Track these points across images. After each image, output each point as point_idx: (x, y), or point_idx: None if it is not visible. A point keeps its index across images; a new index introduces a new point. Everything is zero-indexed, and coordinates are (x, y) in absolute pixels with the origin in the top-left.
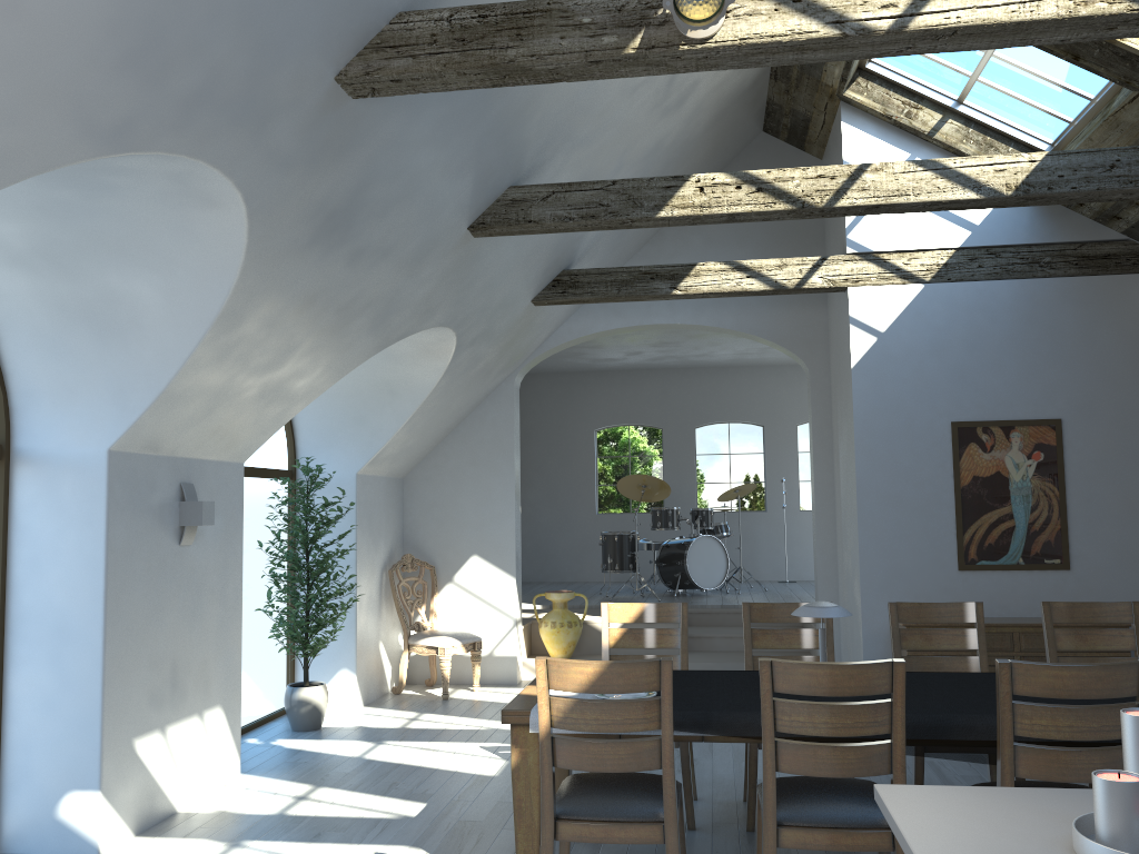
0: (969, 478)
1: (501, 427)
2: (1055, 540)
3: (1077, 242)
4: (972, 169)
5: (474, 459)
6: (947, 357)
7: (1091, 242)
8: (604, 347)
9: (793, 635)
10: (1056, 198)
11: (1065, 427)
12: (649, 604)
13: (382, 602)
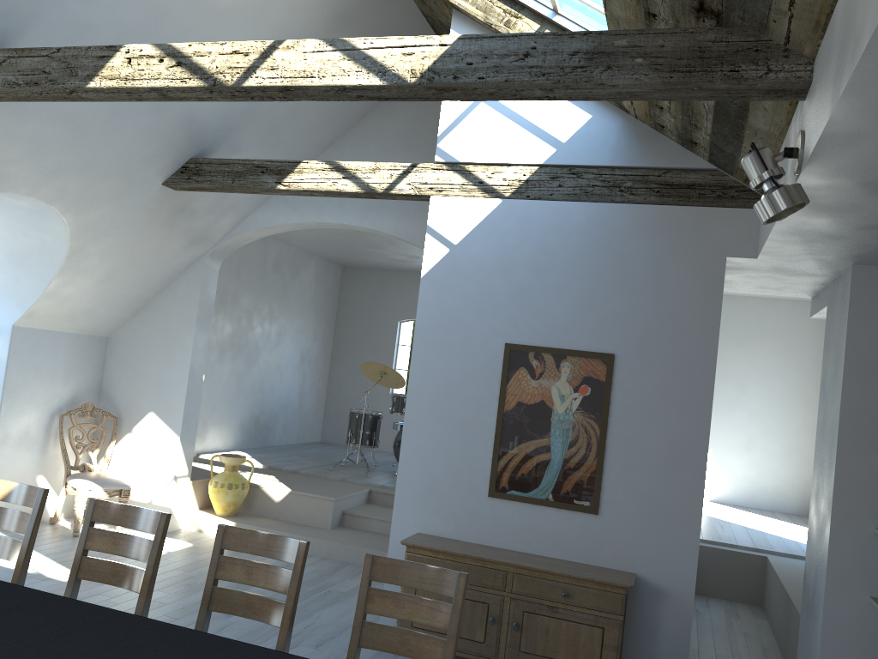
0: (513, 403)
1: (188, 302)
2: (588, 481)
3: (665, 169)
4: (380, 51)
5: (163, 328)
6: (512, 276)
7: (677, 170)
8: (378, 248)
9: (129, 542)
10: (469, 90)
11: (617, 363)
12: (19, 484)
13: (48, 441)
